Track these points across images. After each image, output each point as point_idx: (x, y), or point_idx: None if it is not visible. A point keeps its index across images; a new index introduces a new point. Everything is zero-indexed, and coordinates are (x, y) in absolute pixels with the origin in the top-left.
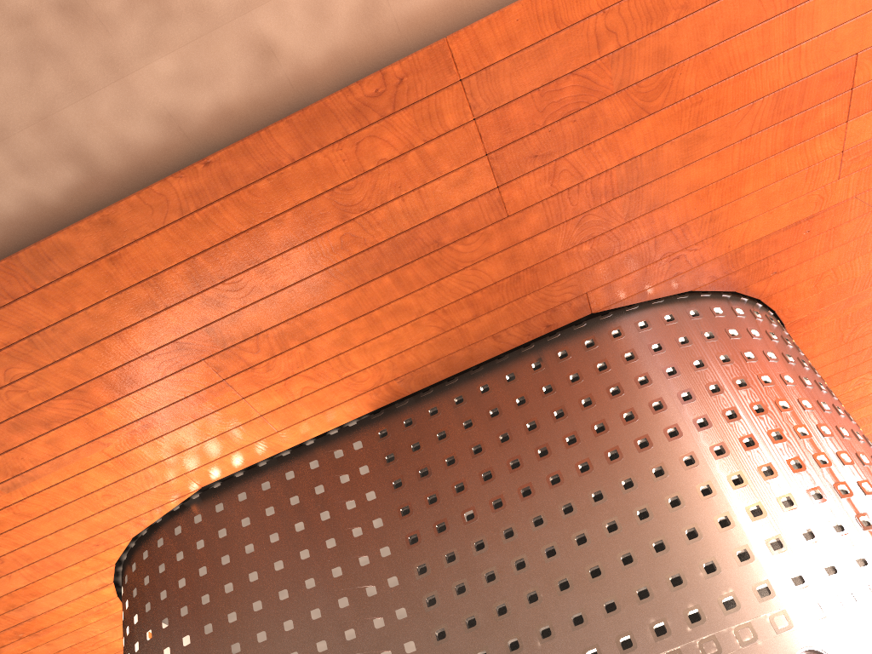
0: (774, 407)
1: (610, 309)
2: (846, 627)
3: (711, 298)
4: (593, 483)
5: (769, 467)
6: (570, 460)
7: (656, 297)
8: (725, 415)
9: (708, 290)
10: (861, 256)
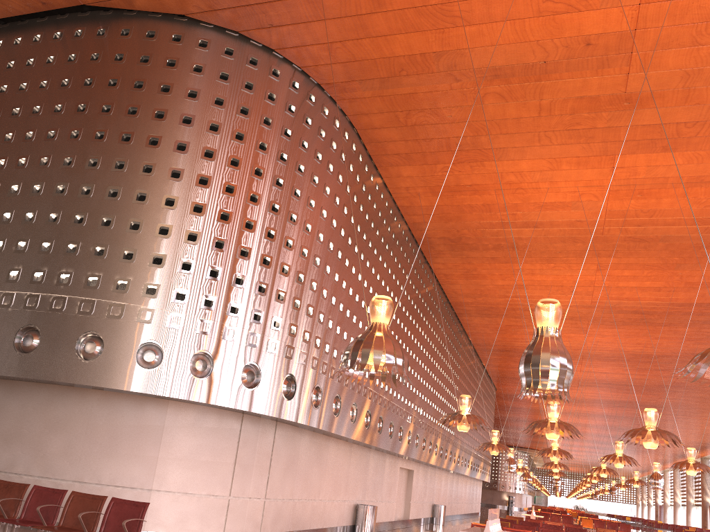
0: (170, 145)
1: (110, 8)
2: (68, 324)
3: (209, 30)
4: (5, 152)
5: (116, 191)
6: (5, 128)
7: (147, 10)
8: (120, 136)
9: (204, 21)
10: (368, 39)
